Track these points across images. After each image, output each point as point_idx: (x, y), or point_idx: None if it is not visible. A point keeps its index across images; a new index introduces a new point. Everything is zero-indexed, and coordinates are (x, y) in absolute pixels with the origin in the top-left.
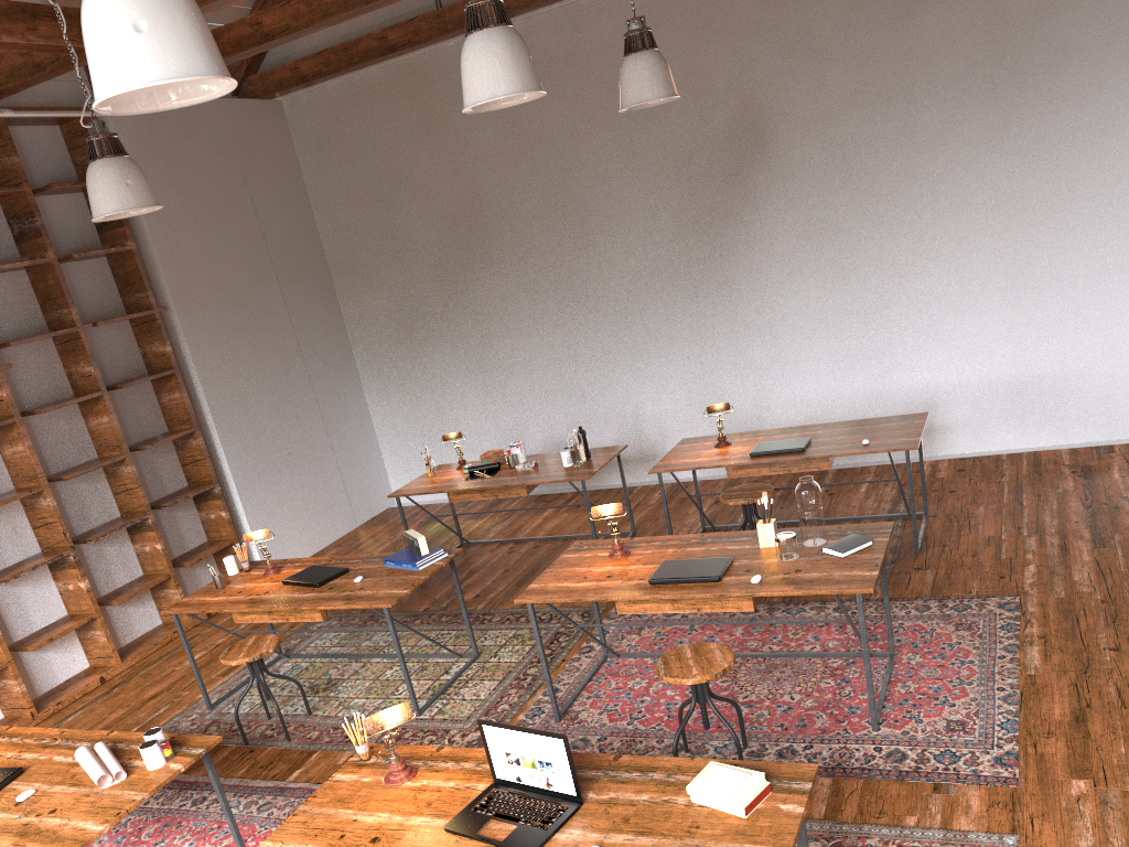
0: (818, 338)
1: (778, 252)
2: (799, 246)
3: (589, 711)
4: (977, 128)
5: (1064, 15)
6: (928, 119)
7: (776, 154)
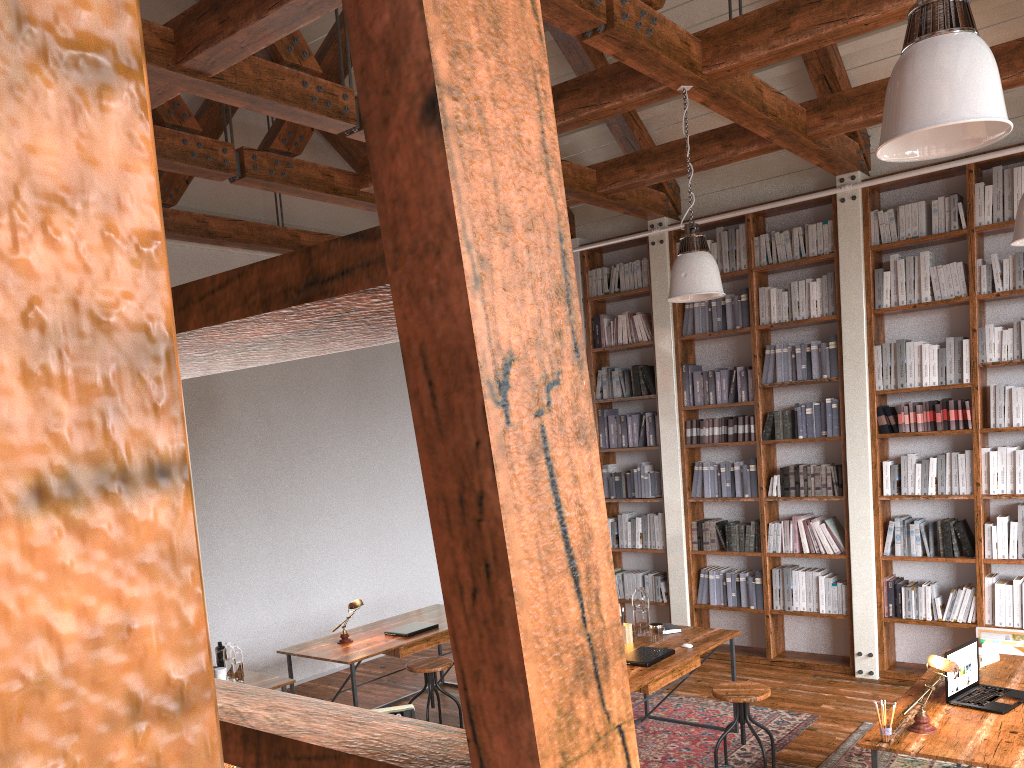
0: (254, 574)
1: (224, 498)
2: (240, 494)
3: None
4: (348, 424)
5: (384, 368)
6: (322, 412)
7: (223, 416)
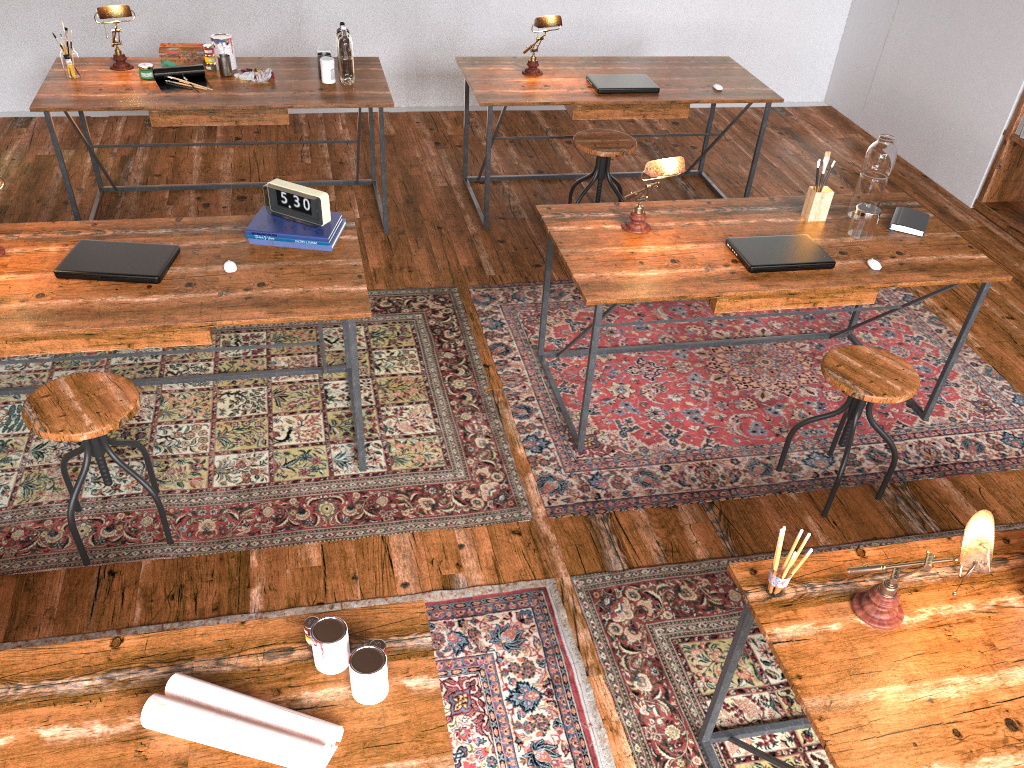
0: None
1: None
2: None
3: (606, 434)
4: None
5: None
6: None
7: None
